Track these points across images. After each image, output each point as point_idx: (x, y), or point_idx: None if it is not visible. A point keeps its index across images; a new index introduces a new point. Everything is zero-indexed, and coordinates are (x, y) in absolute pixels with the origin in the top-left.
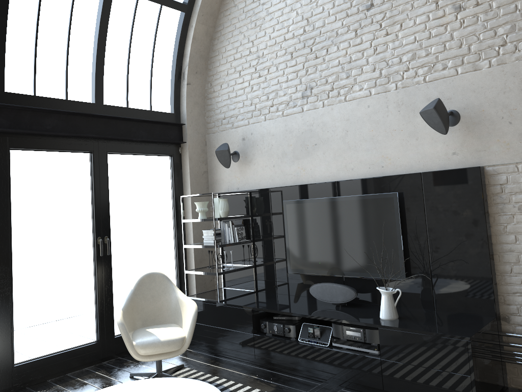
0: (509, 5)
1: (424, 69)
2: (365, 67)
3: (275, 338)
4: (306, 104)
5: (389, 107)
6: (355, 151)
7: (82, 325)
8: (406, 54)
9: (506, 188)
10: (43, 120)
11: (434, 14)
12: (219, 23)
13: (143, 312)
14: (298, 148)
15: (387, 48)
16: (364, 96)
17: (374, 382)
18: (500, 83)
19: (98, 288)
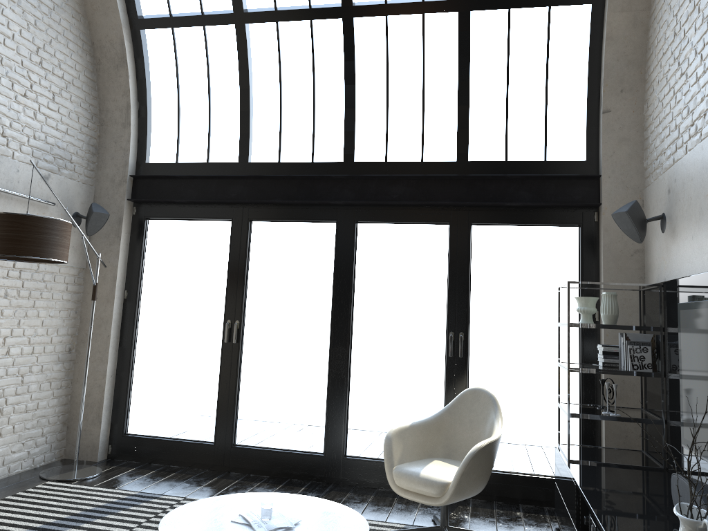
0: None
1: None
2: None
3: None
4: None
5: None
6: None
7: (518, 456)
8: None
9: None
10: (389, 188)
11: None
12: (652, 0)
13: (454, 439)
14: None
15: None
16: None
17: None
18: None
19: (446, 398)
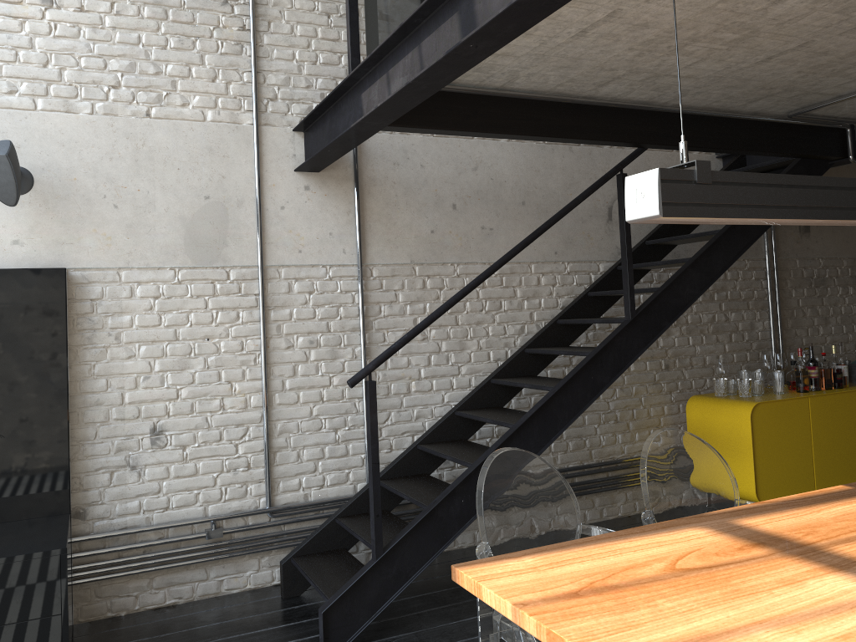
0: (130, 32)
1: None
2: None
3: None
4: None
5: None
6: None
7: None
8: None
9: (101, 306)
10: None
11: None
12: None
13: None
14: None
15: None
16: None
17: None
18: (106, 143)
19: None
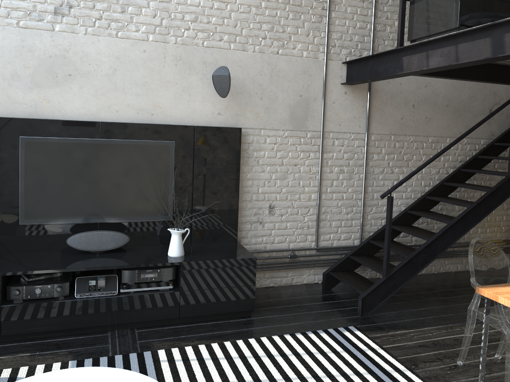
0: (272, 10)
1: (204, 34)
2: (146, 9)
3: (42, 302)
4: (60, 23)
5: (166, 58)
6: (122, 93)
7: None
8: (189, 14)
9: (252, 146)
10: None
11: None
12: None
13: None
14: (42, 74)
15: (171, 0)
16: (140, 39)
17: (171, 313)
18: (259, 67)
19: None
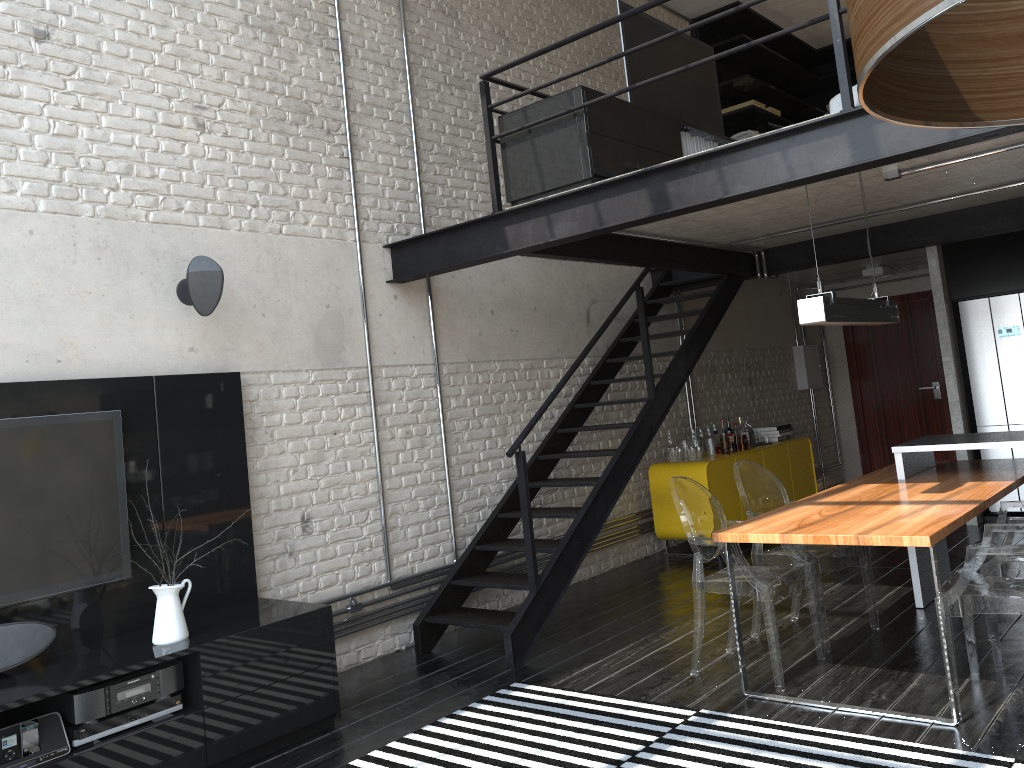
0: (263, 157)
1: (148, 199)
2: (27, 149)
3: None
4: None
5: (79, 246)
6: None
7: None
8: (114, 160)
9: (258, 407)
10: None
11: (166, 115)
12: None
13: None
14: None
15: (77, 133)
16: (21, 208)
17: (191, 762)
18: (253, 257)
19: None
